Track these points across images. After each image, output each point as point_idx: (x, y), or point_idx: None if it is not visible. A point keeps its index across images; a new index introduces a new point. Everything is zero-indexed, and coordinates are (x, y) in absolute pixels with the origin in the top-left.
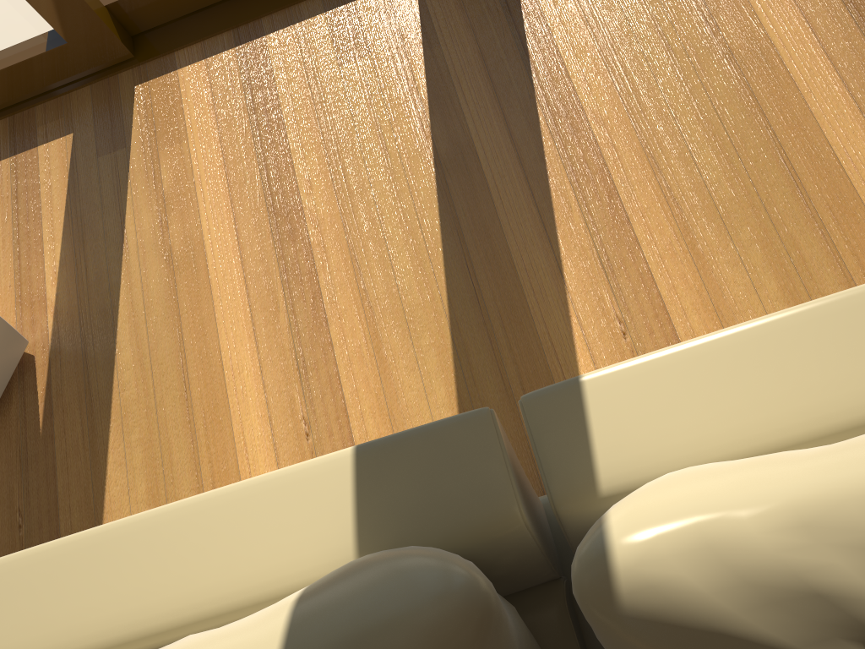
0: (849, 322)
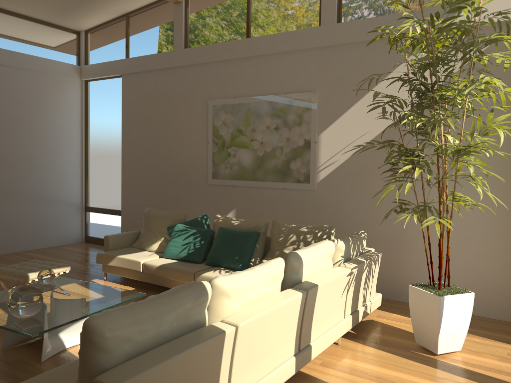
0: (278, 300)
